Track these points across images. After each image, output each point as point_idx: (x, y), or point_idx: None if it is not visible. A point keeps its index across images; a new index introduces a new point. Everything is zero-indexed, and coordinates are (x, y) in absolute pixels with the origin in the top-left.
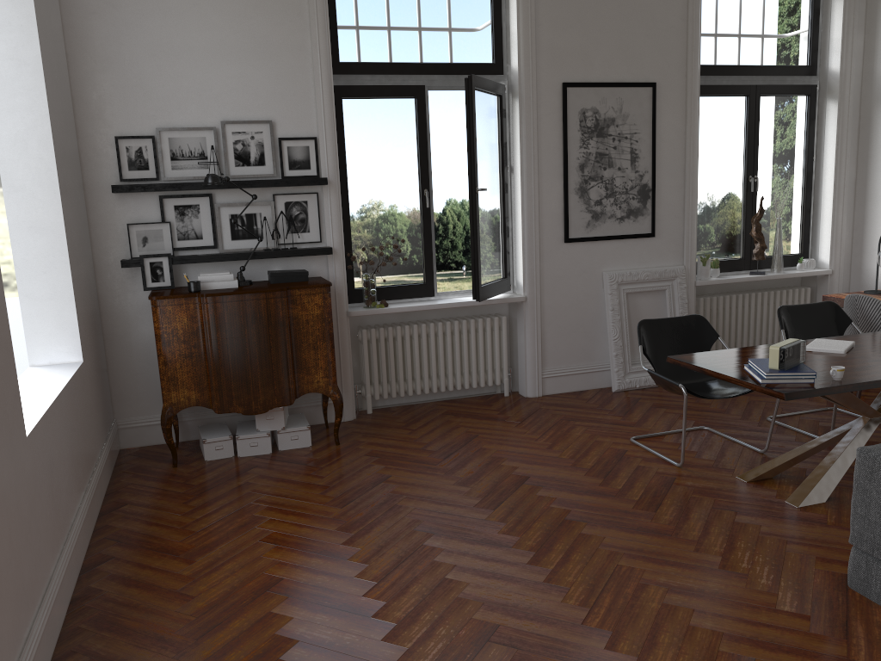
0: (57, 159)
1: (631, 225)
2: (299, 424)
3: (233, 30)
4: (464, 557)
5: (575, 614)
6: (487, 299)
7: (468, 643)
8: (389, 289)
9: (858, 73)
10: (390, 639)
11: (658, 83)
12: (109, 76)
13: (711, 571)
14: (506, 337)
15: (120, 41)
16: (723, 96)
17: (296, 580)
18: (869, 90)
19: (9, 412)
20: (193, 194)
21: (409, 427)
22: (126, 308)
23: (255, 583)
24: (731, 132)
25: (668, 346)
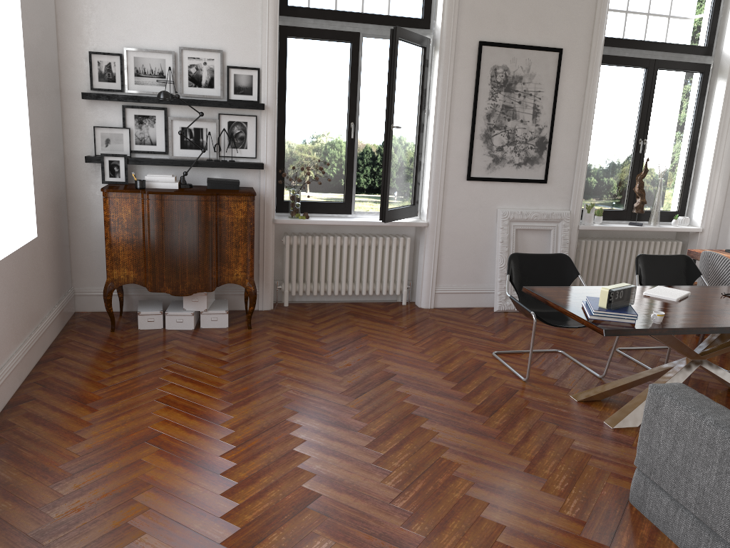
0: (27, 65)
1: (527, 171)
2: (220, 308)
3: None
4: (315, 434)
5: (387, 494)
6: (394, 222)
7: (290, 506)
8: (313, 204)
9: None
10: (227, 494)
11: (565, 49)
12: None
13: (516, 472)
14: (408, 255)
15: None
16: (624, 67)
17: (171, 436)
18: None
19: None
20: (150, 107)
21: (313, 321)
22: (88, 196)
23: (138, 434)
24: (628, 99)
25: (534, 278)
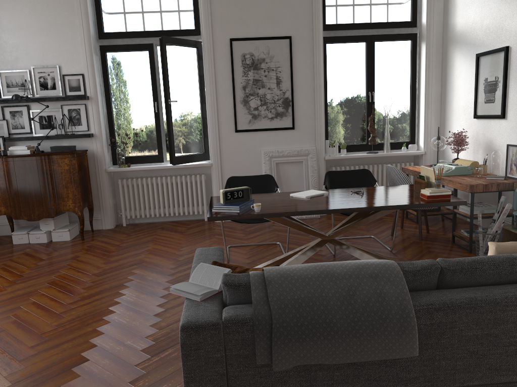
0: None
1: (279, 122)
2: (65, 228)
3: (36, 18)
4: (45, 298)
5: (46, 329)
6: (187, 164)
7: None
8: (137, 158)
9: (440, 24)
10: None
11: (293, 36)
12: None
13: (147, 316)
14: (204, 187)
15: None
16: (348, 43)
17: None
18: (446, 35)
19: None
20: (18, 105)
21: (130, 233)
22: None
23: None
24: (355, 65)
25: None
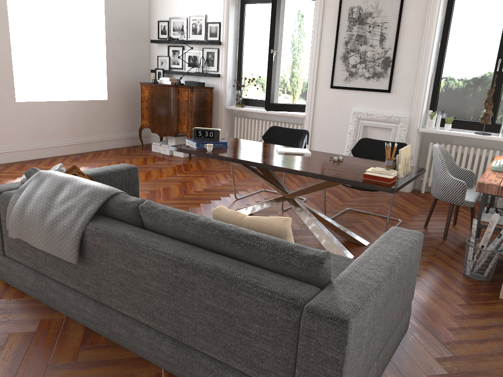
0: (108, 27)
1: (375, 83)
2: None
3: None
4: None
5: None
6: (284, 113)
7: None
8: (253, 101)
9: None
10: None
11: None
12: None
13: None
14: None
15: None
16: None
17: None
18: None
19: (1, 91)
20: (177, 46)
21: (225, 163)
22: None
23: None
24: (489, 24)
25: (280, 143)
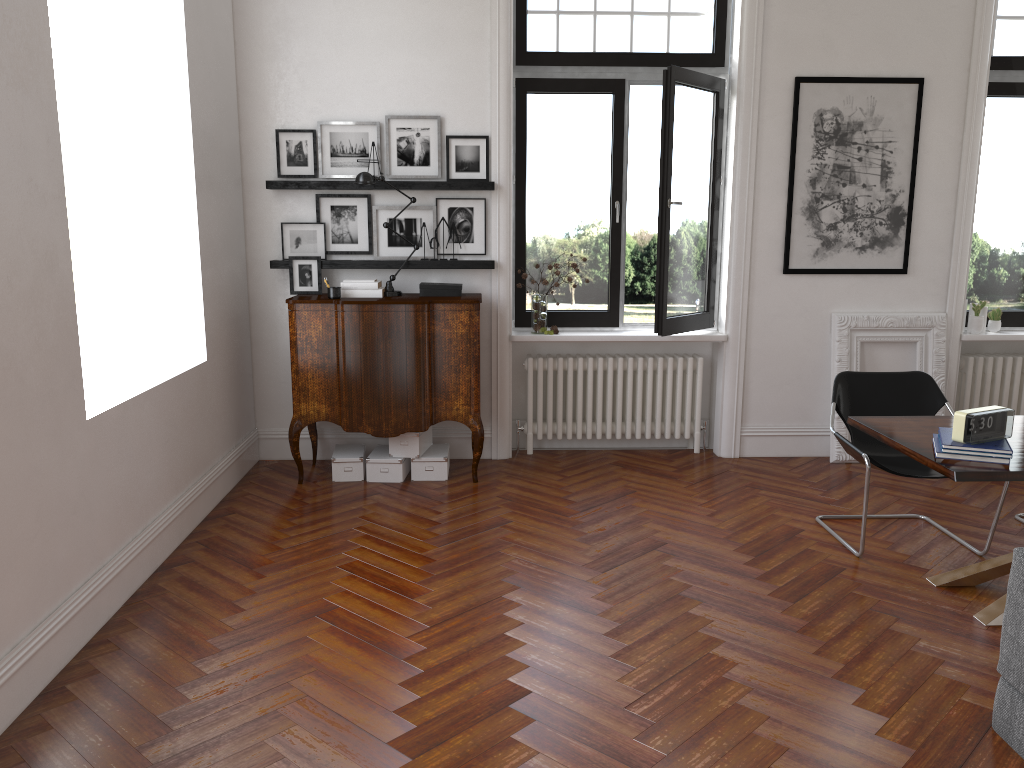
0: (196, 149)
1: (876, 257)
2: (437, 455)
3: (406, 15)
4: (537, 616)
5: (623, 696)
6: (677, 335)
7: (486, 704)
8: (565, 315)
9: None
10: (407, 684)
11: (928, 78)
12: (275, 65)
13: (820, 678)
14: (701, 383)
15: (288, 28)
16: None
17: (350, 610)
18: None
19: (60, 391)
20: (350, 195)
21: (563, 473)
22: (275, 312)
23: (309, 606)
24: None
25: (874, 407)
